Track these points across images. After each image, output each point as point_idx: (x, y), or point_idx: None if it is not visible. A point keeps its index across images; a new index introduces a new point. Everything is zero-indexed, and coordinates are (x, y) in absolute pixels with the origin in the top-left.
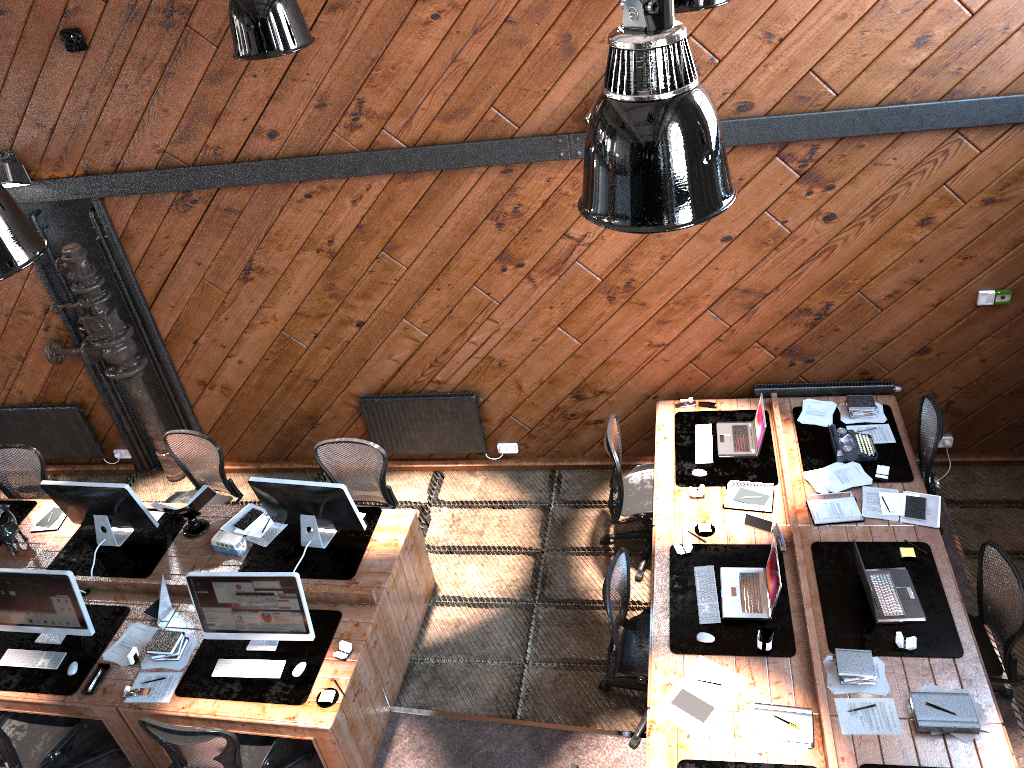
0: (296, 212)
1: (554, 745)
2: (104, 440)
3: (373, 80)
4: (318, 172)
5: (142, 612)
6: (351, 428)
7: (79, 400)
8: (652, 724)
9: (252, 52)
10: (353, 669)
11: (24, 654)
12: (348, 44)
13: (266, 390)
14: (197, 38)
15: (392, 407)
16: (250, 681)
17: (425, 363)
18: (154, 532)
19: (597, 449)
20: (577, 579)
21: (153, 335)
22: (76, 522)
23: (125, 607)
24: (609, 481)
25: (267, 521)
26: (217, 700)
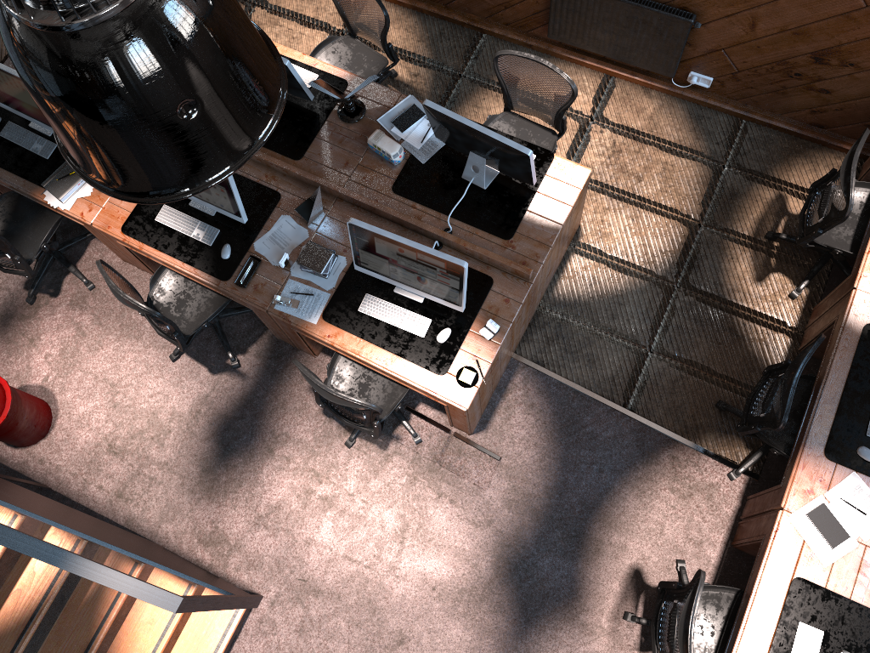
0: None
1: (656, 448)
2: None
3: None
4: None
5: (292, 205)
6: (530, 0)
7: None
8: (780, 528)
9: None
10: (496, 353)
11: (179, 217)
12: None
13: None
14: None
15: None
16: (394, 330)
17: None
18: (307, 100)
19: (802, 115)
20: (727, 273)
21: None
22: None
23: (276, 192)
24: (798, 157)
25: (427, 128)
26: (361, 340)
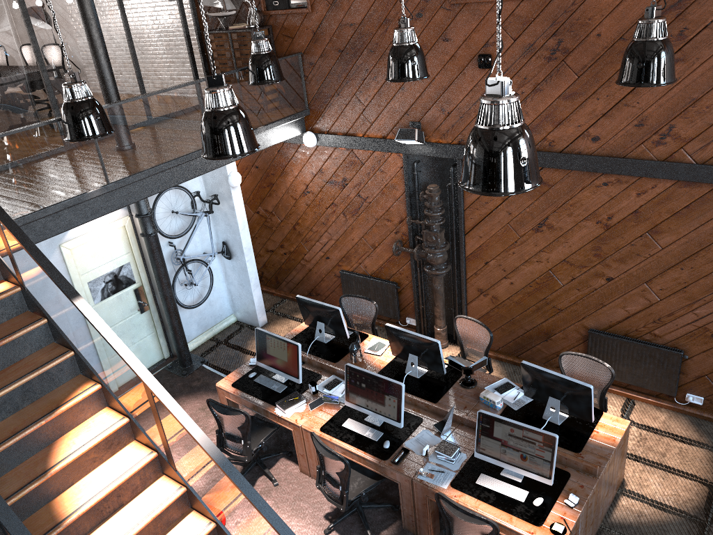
0: (591, 193)
1: None
2: (403, 309)
3: (687, 113)
4: (620, 169)
5: (430, 424)
6: (573, 349)
7: (397, 281)
8: None
9: (634, 81)
10: (578, 516)
11: (357, 424)
12: (677, 86)
13: (522, 306)
14: (566, 69)
15: (612, 343)
16: (501, 496)
17: (649, 319)
18: (440, 376)
19: None
20: None
21: (461, 252)
22: (394, 354)
23: (420, 417)
24: None
25: (517, 393)
26: (478, 500)
